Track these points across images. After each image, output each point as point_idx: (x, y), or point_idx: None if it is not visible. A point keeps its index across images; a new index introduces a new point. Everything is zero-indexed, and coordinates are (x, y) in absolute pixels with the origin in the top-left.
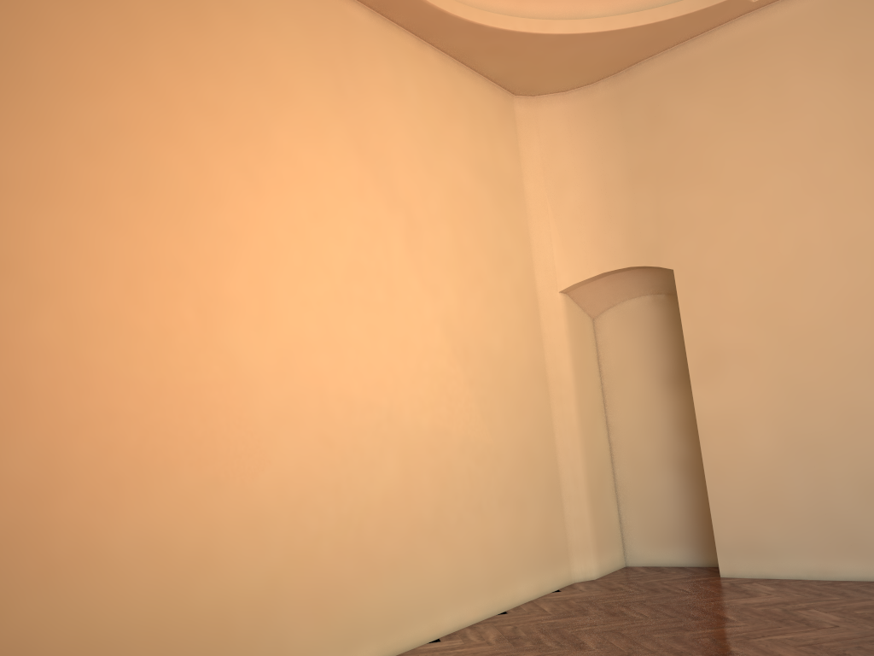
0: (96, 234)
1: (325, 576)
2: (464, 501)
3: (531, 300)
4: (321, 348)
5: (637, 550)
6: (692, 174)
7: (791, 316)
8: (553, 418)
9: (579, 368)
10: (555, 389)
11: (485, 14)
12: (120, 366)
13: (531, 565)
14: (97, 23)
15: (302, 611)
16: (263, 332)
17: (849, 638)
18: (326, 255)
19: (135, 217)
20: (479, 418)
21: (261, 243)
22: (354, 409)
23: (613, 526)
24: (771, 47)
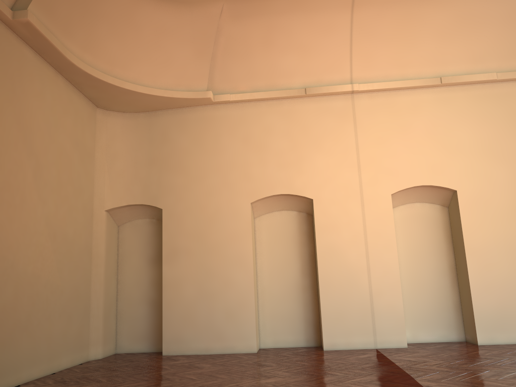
0: None
1: None
2: (42, 313)
3: (90, 212)
4: None
5: (123, 345)
6: (177, 167)
7: (209, 237)
8: (92, 274)
9: (108, 250)
10: (95, 260)
11: (94, 70)
12: None
13: (70, 349)
14: None
15: None
16: None
17: (214, 370)
18: None
19: None
20: (56, 270)
21: None
22: None
23: (112, 332)
24: (217, 122)
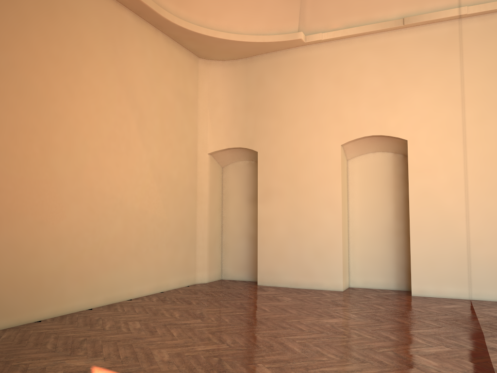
0: (0, 112)
1: (84, 267)
2: (150, 243)
3: (194, 156)
4: (93, 170)
5: (227, 272)
6: (271, 111)
7: (300, 179)
8: (197, 210)
9: (212, 189)
10: (199, 198)
11: (188, 23)
12: (6, 170)
13: (177, 273)
14: (8, 16)
15: (73, 280)
16: (68, 160)
17: (289, 305)
18: (100, 128)
19: (17, 105)
20: (162, 207)
21: (71, 120)
22: (105, 197)
23: (218, 261)
24: (309, 63)
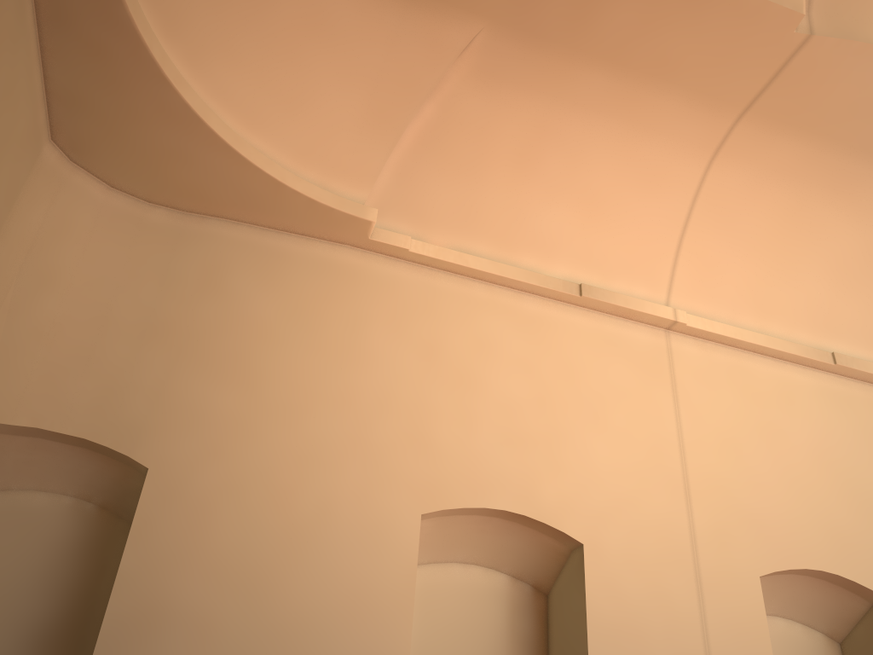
0: None
1: None
2: None
3: None
4: None
5: None
6: (229, 365)
7: (283, 592)
8: None
9: None
10: None
11: None
12: None
13: None
14: None
15: None
16: None
17: None
18: None
19: None
20: None
21: None
22: None
23: None
24: (364, 289)
